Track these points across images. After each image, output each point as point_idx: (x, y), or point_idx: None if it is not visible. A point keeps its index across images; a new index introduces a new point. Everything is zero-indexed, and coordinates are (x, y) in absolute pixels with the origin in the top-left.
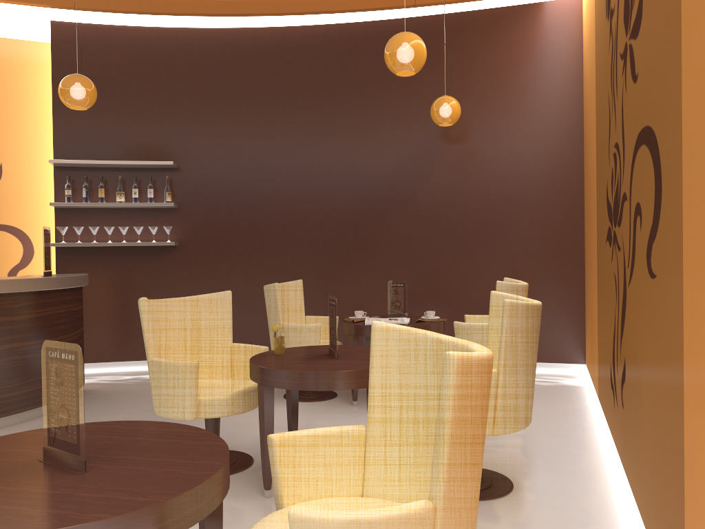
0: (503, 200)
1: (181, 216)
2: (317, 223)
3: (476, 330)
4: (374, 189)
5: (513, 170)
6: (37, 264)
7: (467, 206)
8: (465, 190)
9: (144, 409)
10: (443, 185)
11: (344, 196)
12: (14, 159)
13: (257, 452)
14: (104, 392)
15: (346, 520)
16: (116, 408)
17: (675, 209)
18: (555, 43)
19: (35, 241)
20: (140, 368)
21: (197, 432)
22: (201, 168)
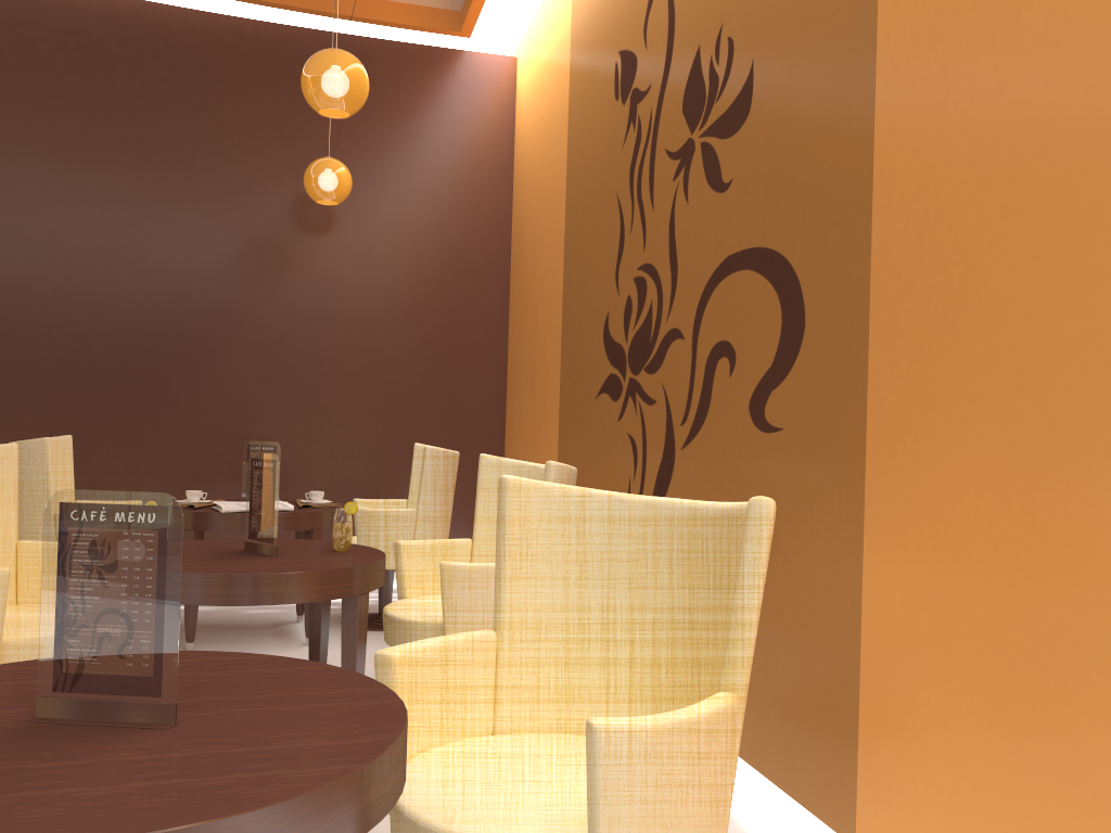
0: (397, 328)
1: None
2: (74, 338)
3: (393, 519)
4: (188, 290)
5: (414, 286)
6: None
7: (343, 333)
8: (341, 308)
9: None
10: (306, 297)
11: (130, 296)
12: None
13: None
14: None
15: (670, 724)
16: None
17: (845, 348)
18: (480, 113)
19: None
20: None
21: (253, 658)
22: None
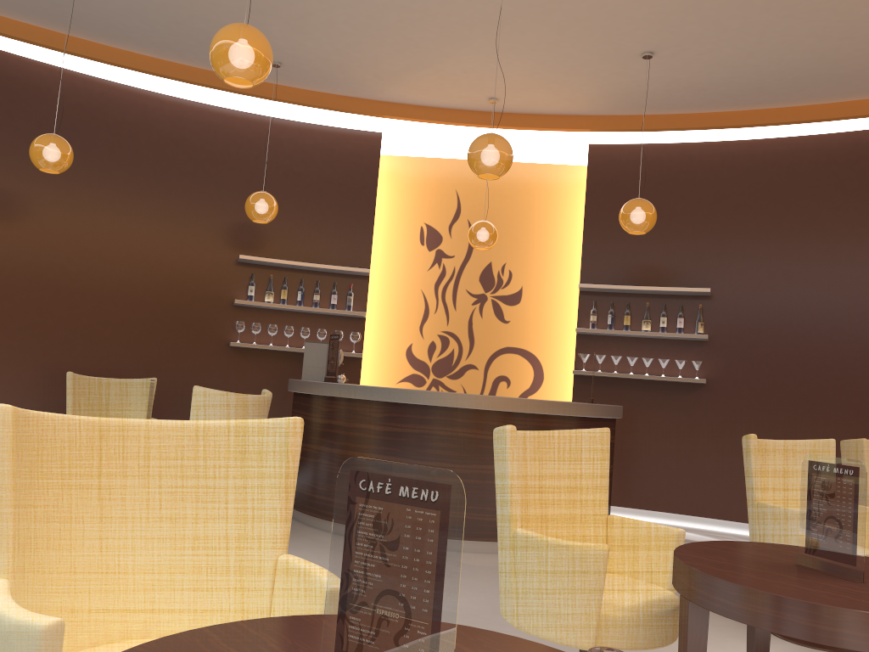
0: None
1: (711, 351)
2: None
3: None
4: None
5: None
6: (545, 391)
7: None
8: None
9: None
10: None
11: None
12: (534, 282)
13: None
14: None
15: None
16: None
17: None
18: None
19: (545, 367)
20: (650, 520)
21: None
22: (739, 296)
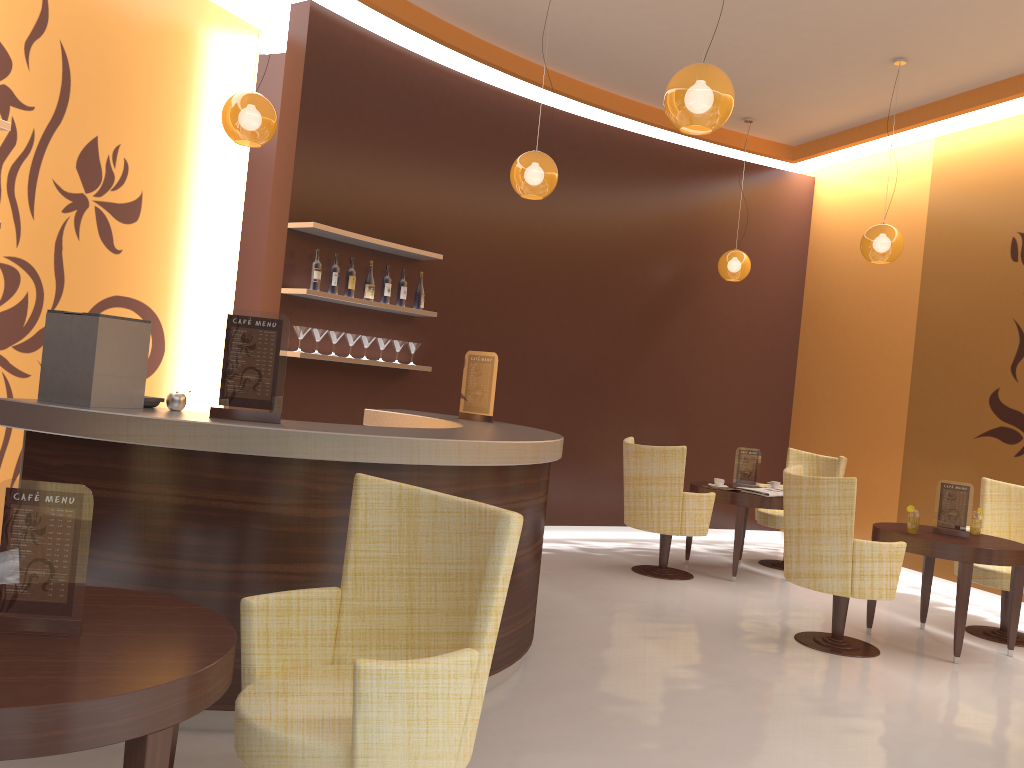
0: (733, 361)
1: (418, 329)
2: (558, 360)
3: None
4: (620, 329)
5: (745, 332)
6: (166, 371)
7: (702, 362)
8: (702, 345)
9: (572, 599)
10: (684, 336)
11: (590, 332)
12: (160, 189)
13: (828, 631)
14: None
15: None
16: (538, 599)
17: None
18: (791, 215)
19: (168, 332)
20: None
21: None
22: (447, 266)
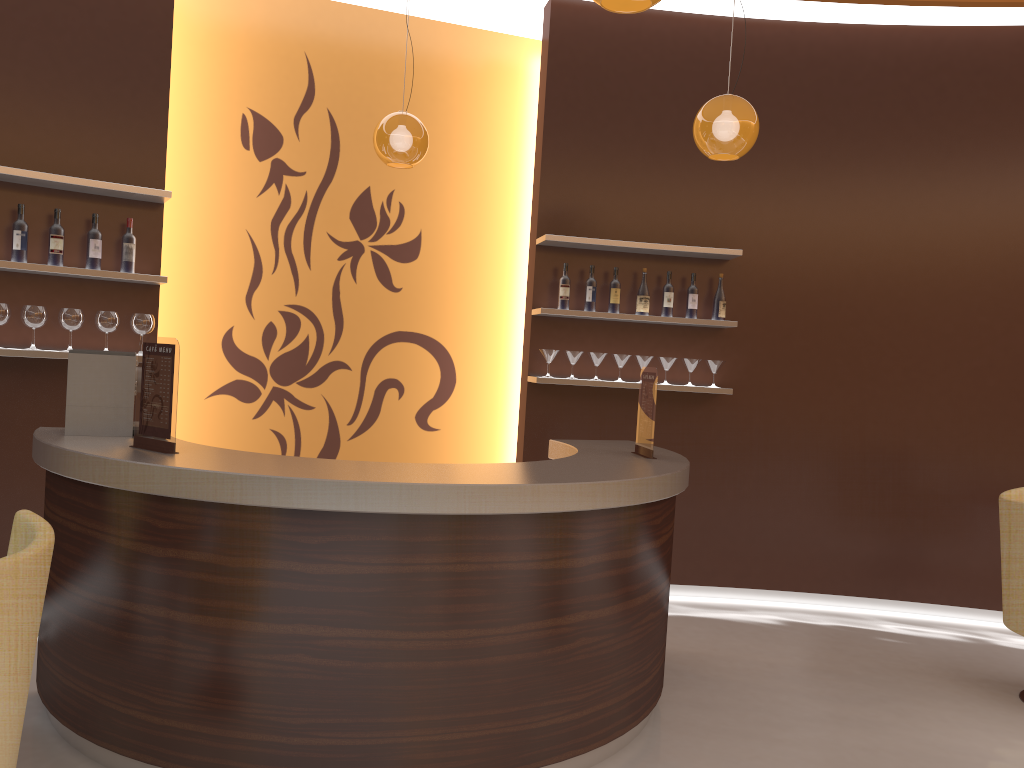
0: None
1: (730, 343)
2: (969, 373)
3: None
4: None
5: None
6: (458, 401)
7: None
8: None
9: (815, 715)
10: None
11: None
12: (440, 225)
13: None
14: (669, 657)
15: None
16: (756, 705)
17: None
18: None
19: (458, 363)
20: None
21: None
22: (770, 263)
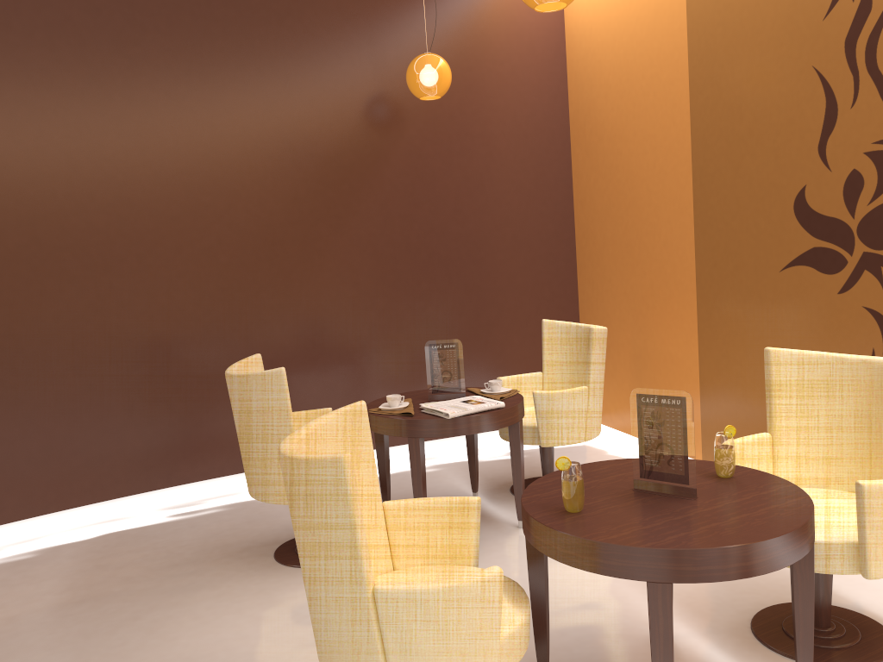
0: (479, 210)
1: None
2: (203, 252)
3: (570, 399)
4: (296, 195)
5: (490, 169)
6: None
7: (433, 219)
8: (429, 196)
9: None
10: (399, 189)
11: (247, 206)
12: None
13: None
14: None
15: None
16: None
17: None
18: None
19: None
20: None
21: None
22: None
